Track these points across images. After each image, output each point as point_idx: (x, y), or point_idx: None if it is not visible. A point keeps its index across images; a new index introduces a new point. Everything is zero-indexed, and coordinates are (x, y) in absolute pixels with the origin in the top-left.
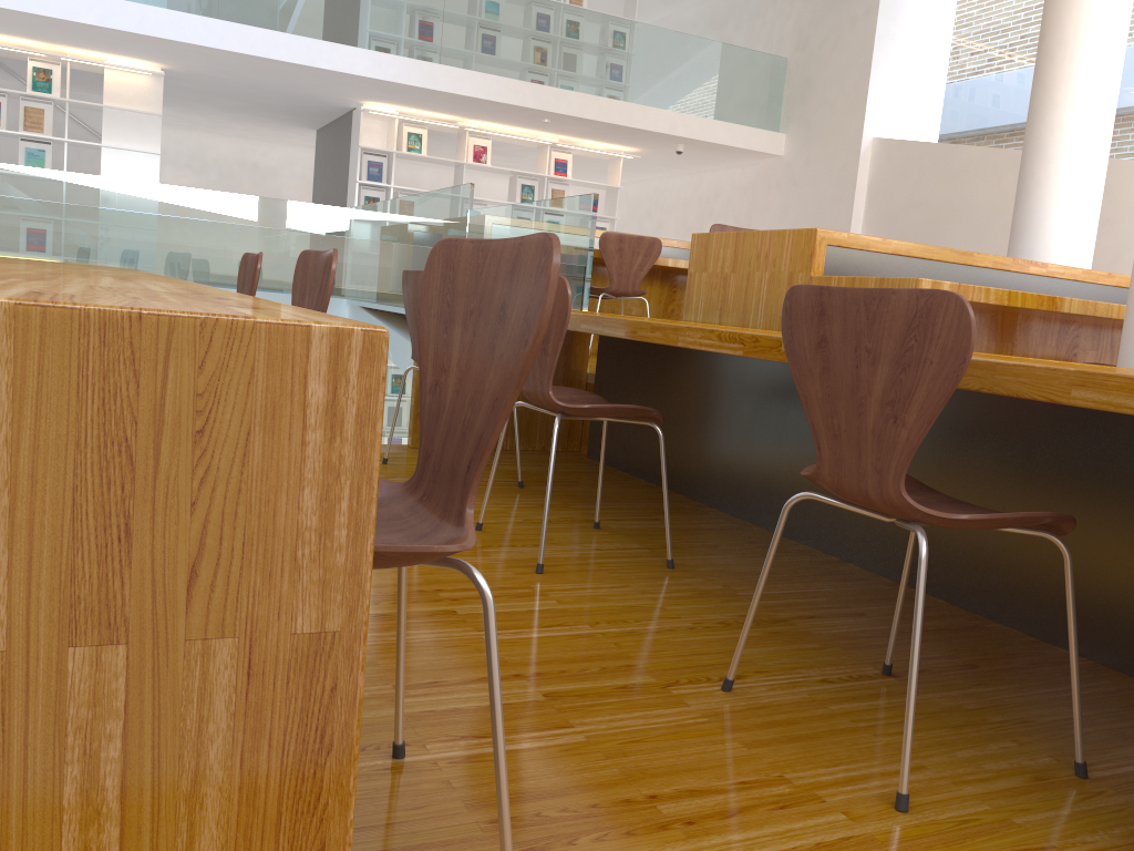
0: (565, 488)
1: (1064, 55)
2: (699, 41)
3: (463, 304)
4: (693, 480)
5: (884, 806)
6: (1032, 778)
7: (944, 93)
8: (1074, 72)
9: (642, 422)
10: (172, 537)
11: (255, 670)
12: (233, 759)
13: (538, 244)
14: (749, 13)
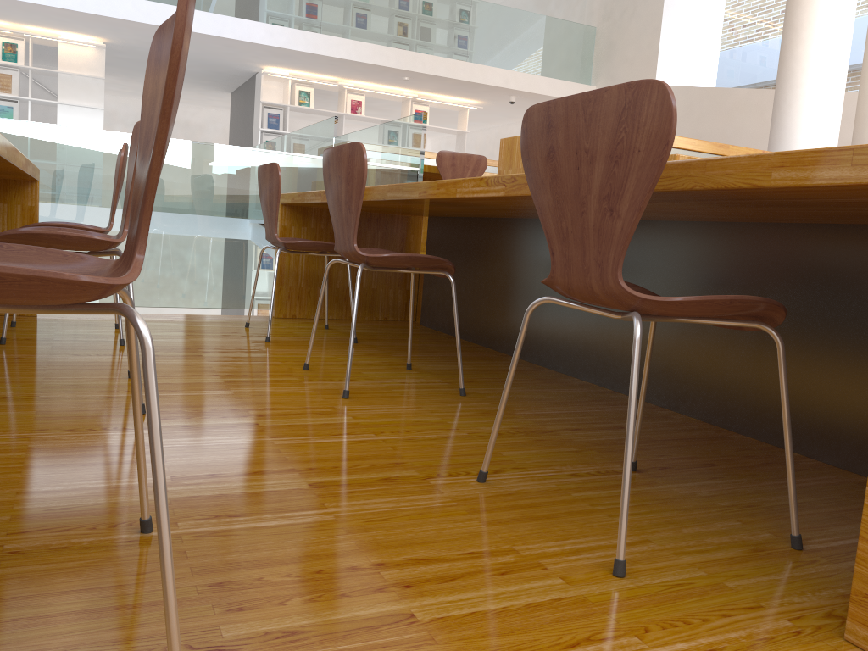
0: (393, 343)
1: (808, 1)
2: (525, 14)
3: (162, 76)
4: (499, 335)
5: (603, 572)
6: (750, 550)
7: (718, 49)
8: (816, 14)
9: (437, 272)
10: None
11: None
12: None
13: None
14: None
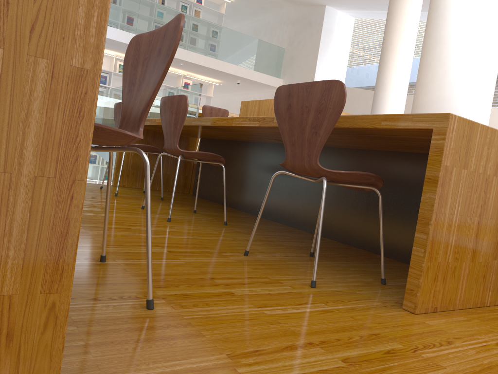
0: (182, 202)
1: (391, 49)
2: (248, 37)
3: (143, 57)
4: (237, 201)
5: (306, 286)
6: (365, 283)
7: (346, 67)
8: (395, 56)
9: (216, 163)
10: (25, 11)
11: (54, 76)
12: (43, 110)
13: (175, 19)
14: (269, 29)
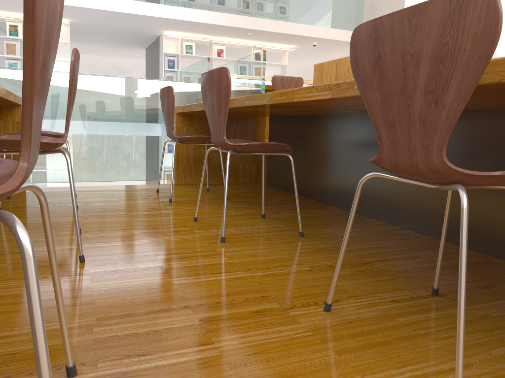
0: (251, 199)
1: None
2: None
3: None
4: (319, 191)
5: None
6: None
7: None
8: None
9: (281, 153)
10: None
11: None
12: None
13: None
14: None
